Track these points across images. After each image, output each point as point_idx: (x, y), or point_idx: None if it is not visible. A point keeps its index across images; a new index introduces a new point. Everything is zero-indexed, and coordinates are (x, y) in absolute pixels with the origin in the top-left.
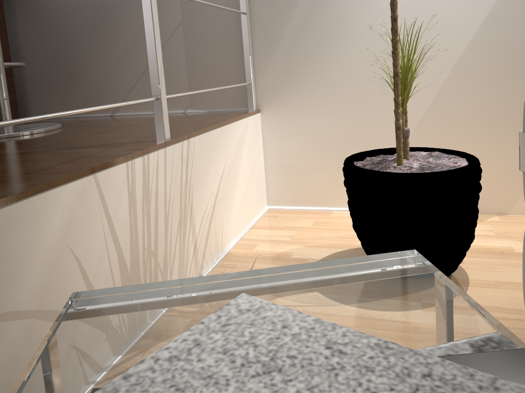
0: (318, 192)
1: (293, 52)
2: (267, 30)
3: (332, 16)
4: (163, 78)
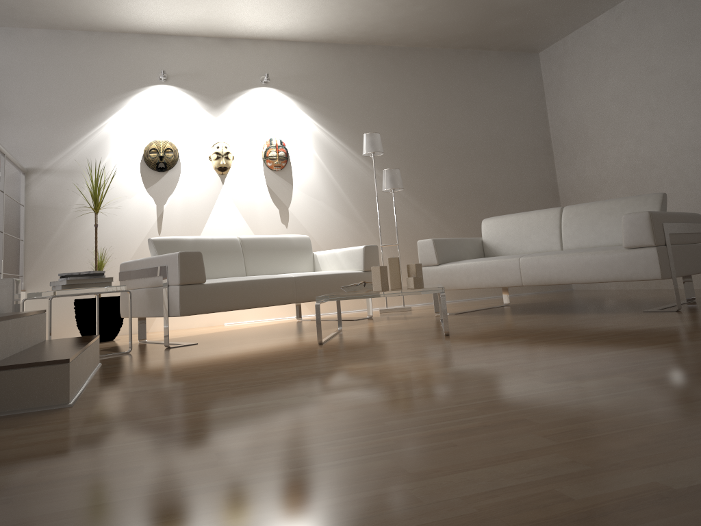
0: (56, 332)
1: (48, 260)
2: (34, 249)
3: (70, 243)
4: (3, 265)
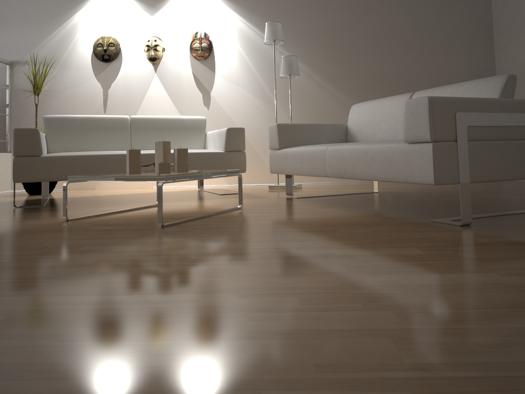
0: None
1: None
2: (17, 122)
3: (40, 118)
4: None
